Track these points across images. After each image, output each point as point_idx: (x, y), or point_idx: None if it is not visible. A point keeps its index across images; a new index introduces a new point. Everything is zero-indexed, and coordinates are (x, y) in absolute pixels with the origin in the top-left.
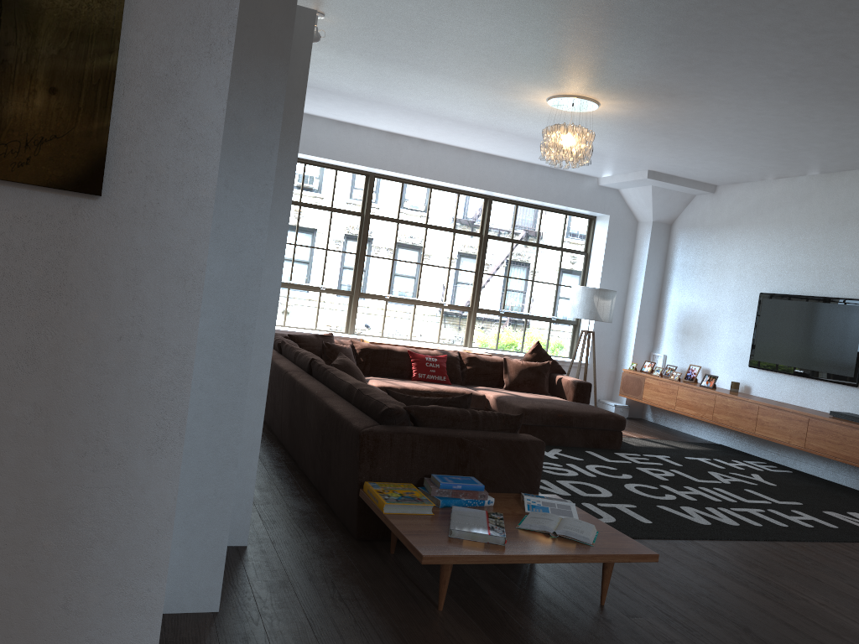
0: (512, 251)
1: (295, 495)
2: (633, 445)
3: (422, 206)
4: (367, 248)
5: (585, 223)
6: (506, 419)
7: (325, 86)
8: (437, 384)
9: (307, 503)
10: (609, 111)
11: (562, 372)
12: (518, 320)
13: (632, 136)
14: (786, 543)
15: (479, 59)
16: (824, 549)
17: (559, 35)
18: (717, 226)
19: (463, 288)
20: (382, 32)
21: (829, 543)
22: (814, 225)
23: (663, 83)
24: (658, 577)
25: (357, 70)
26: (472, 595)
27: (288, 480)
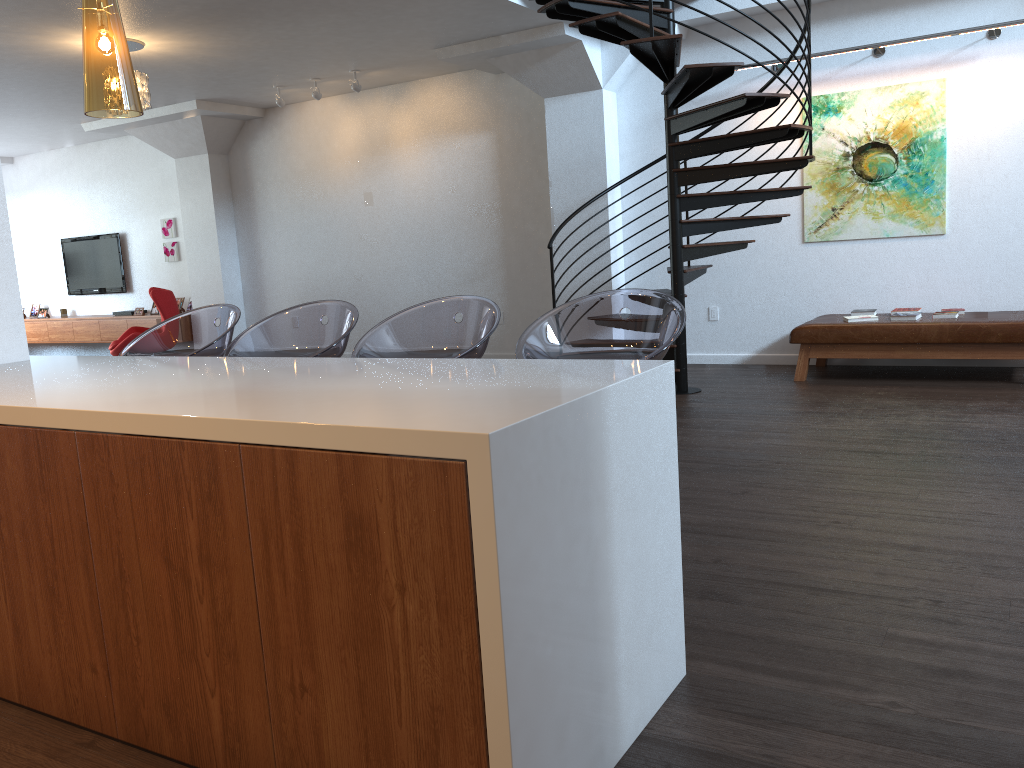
0: None
1: None
2: None
3: None
4: None
5: None
6: None
7: None
8: None
9: None
10: None
11: None
12: None
13: None
14: None
15: None
16: None
17: None
18: (23, 191)
19: None
20: None
21: None
22: (80, 184)
23: None
24: None
25: None
26: None
27: None
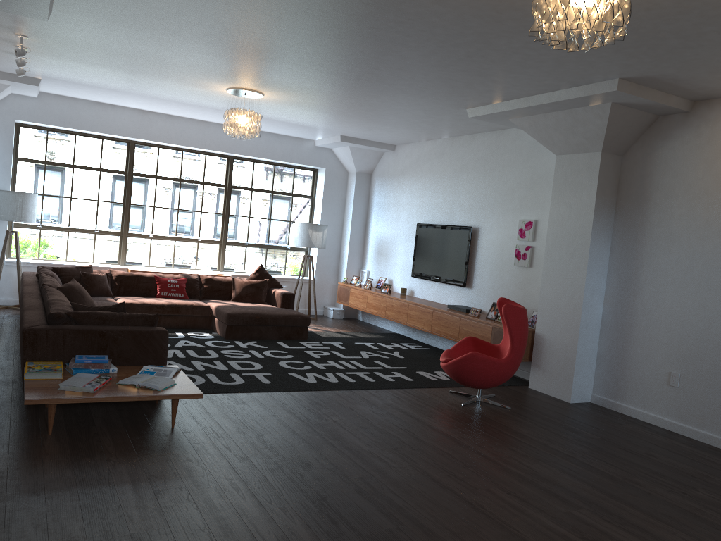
0: (251, 197)
1: (4, 378)
2: (322, 336)
3: (176, 165)
4: (132, 199)
5: (311, 174)
6: (145, 318)
7: (67, 79)
8: (175, 299)
9: (9, 382)
10: (274, 97)
11: (280, 287)
12: (260, 249)
13: (306, 113)
14: (359, 391)
15: (157, 65)
16: (383, 393)
17: (194, 53)
18: (396, 175)
19: (213, 226)
20: (76, 47)
21: (392, 389)
22: (446, 174)
23: (289, 81)
24: (234, 412)
25: (81, 69)
26: (82, 426)
27: (8, 368)
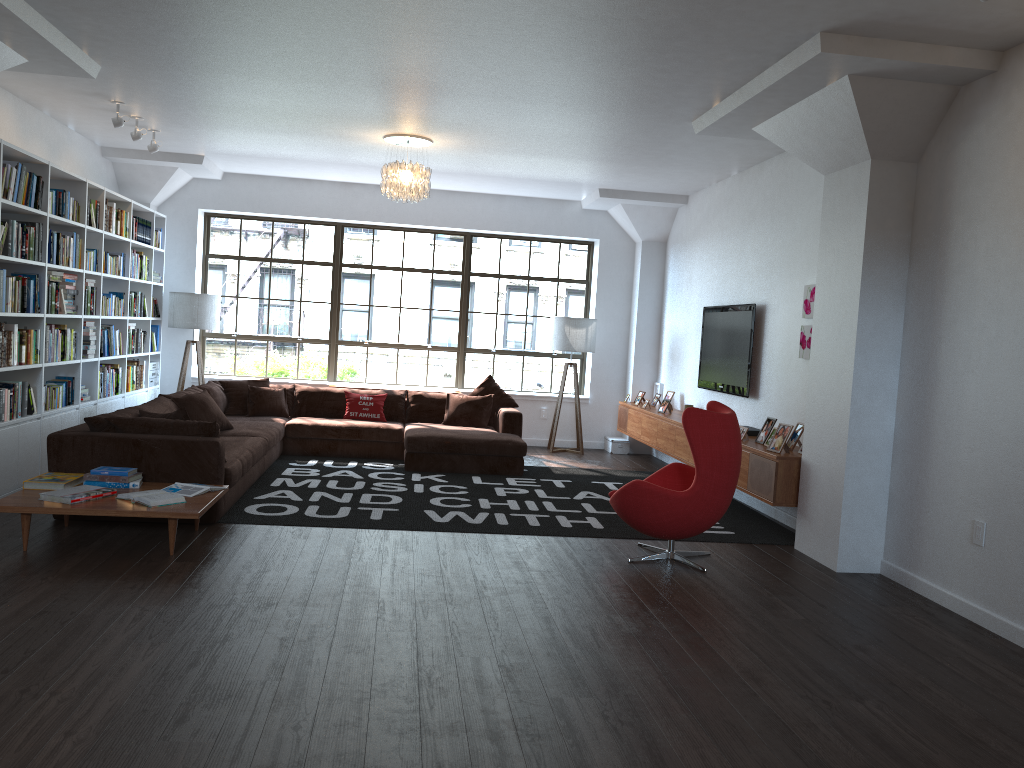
0: (498, 286)
1: None
2: (554, 473)
3: (396, 250)
4: (342, 296)
5: (584, 250)
6: (201, 426)
7: (226, 152)
8: (364, 421)
9: None
10: (447, 142)
11: (513, 405)
12: (514, 358)
13: (513, 160)
14: (494, 535)
15: (275, 117)
16: (526, 539)
17: (285, 93)
18: (688, 240)
19: (447, 328)
20: (179, 108)
21: (548, 537)
22: (734, 229)
23: (430, 116)
24: (274, 546)
25: (220, 136)
26: (72, 546)
27: None
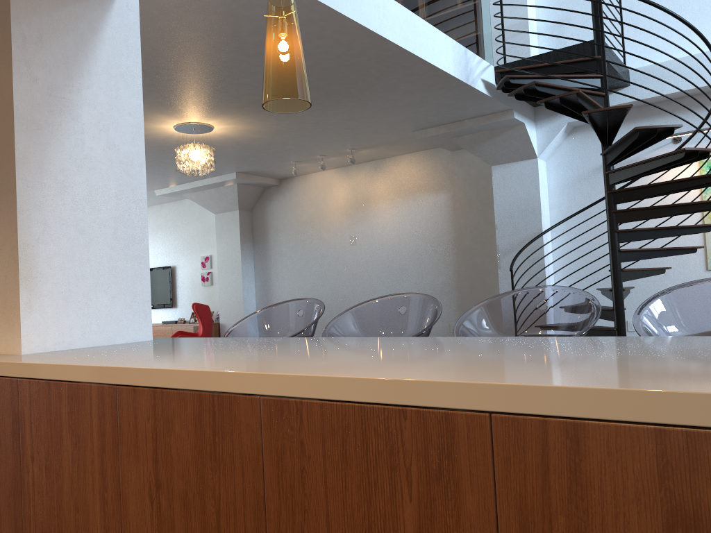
0: None
1: None
2: None
3: None
4: None
5: None
6: None
7: None
8: None
9: None
10: None
11: None
12: None
13: None
14: None
15: None
16: None
17: None
18: None
19: None
20: None
21: None
22: None
23: None
24: None
25: None
26: None
27: None
